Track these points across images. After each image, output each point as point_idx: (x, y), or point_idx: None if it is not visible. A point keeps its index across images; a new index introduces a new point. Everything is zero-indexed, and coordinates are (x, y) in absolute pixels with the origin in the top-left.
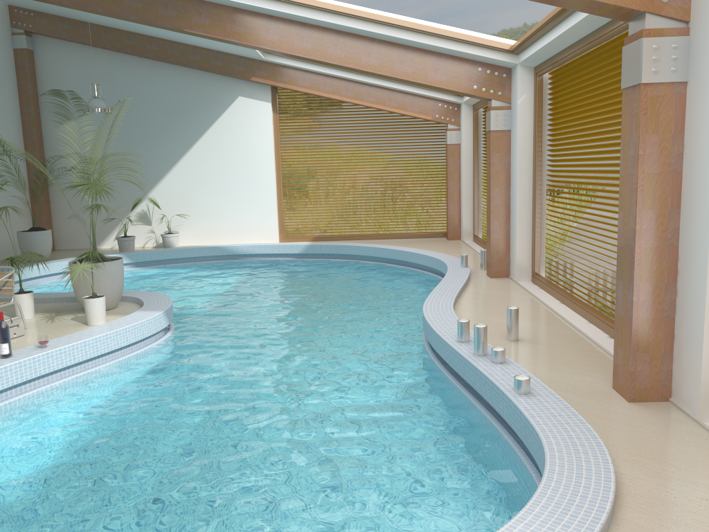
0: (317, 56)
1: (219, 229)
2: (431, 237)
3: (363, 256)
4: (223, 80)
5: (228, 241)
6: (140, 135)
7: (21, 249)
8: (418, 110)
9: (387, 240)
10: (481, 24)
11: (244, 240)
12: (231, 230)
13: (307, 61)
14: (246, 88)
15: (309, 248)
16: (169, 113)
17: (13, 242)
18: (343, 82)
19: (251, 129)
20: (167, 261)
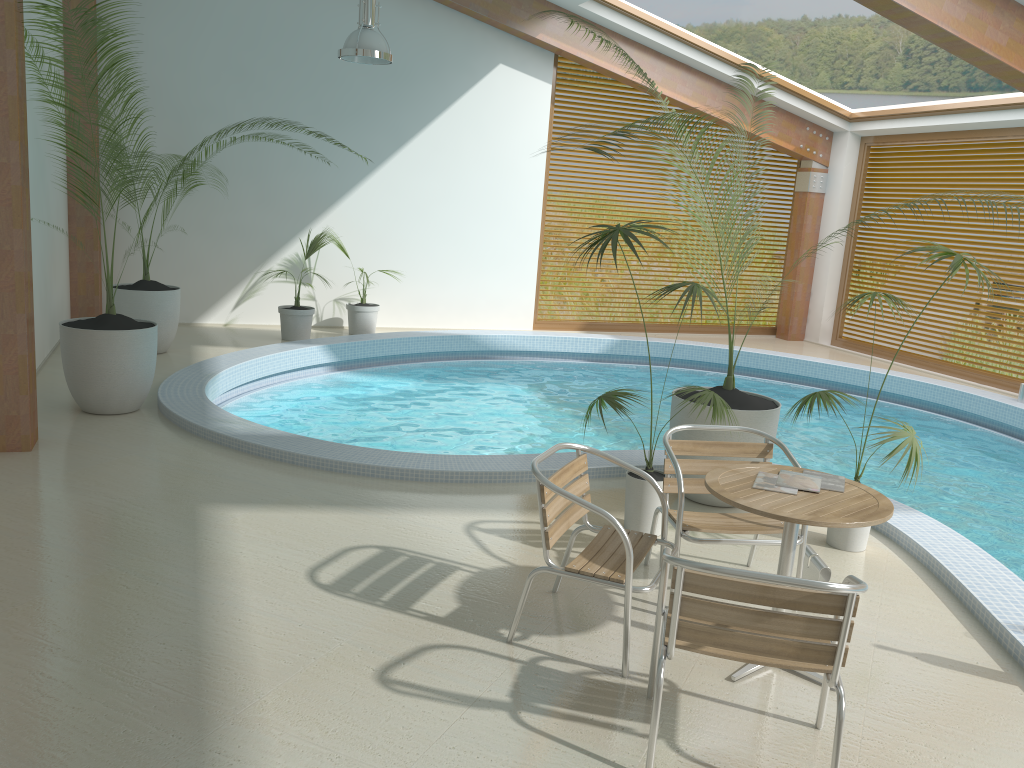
0: (970, 36)
1: (435, 301)
2: (749, 333)
3: (713, 364)
4: (475, 29)
5: (449, 323)
6: (308, 109)
7: None
8: (778, 133)
9: (696, 335)
10: (731, 4)
11: (476, 323)
12: (457, 304)
13: (649, 23)
14: (513, 50)
15: (618, 345)
16: (369, 75)
17: (59, 307)
18: (681, 69)
19: (513, 126)
20: (381, 359)
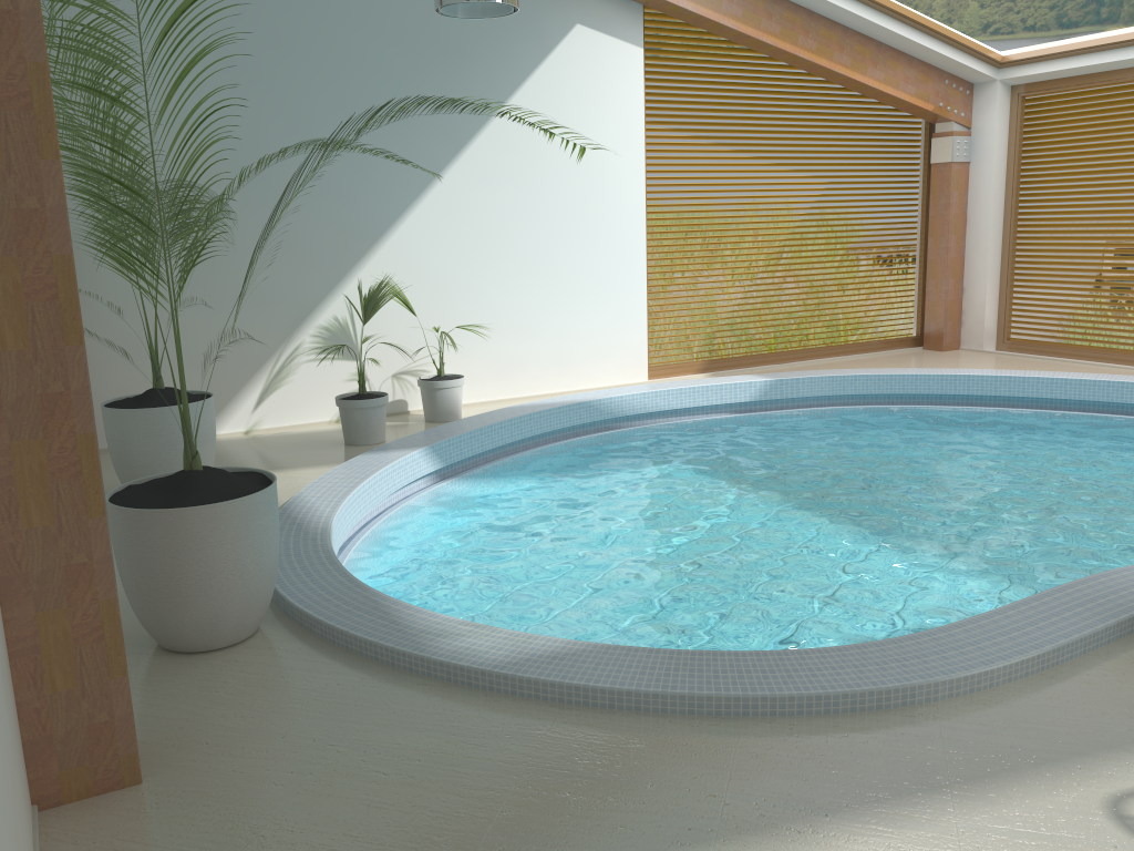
0: None
1: (524, 359)
2: (890, 347)
3: (894, 396)
4: None
5: (545, 386)
6: (330, 107)
7: (141, 468)
8: (915, 90)
9: (837, 360)
10: None
11: (578, 382)
12: (552, 358)
13: None
14: (592, 5)
15: (773, 387)
16: (409, 52)
17: None
18: (801, 15)
19: (601, 109)
20: (488, 452)
